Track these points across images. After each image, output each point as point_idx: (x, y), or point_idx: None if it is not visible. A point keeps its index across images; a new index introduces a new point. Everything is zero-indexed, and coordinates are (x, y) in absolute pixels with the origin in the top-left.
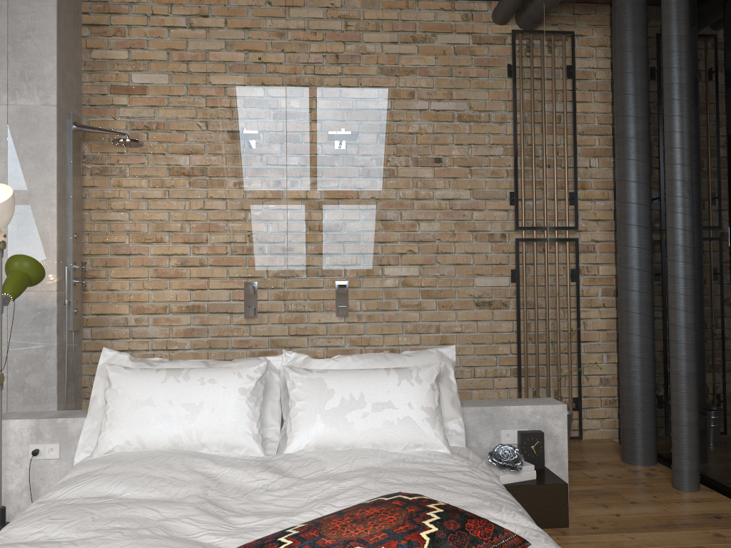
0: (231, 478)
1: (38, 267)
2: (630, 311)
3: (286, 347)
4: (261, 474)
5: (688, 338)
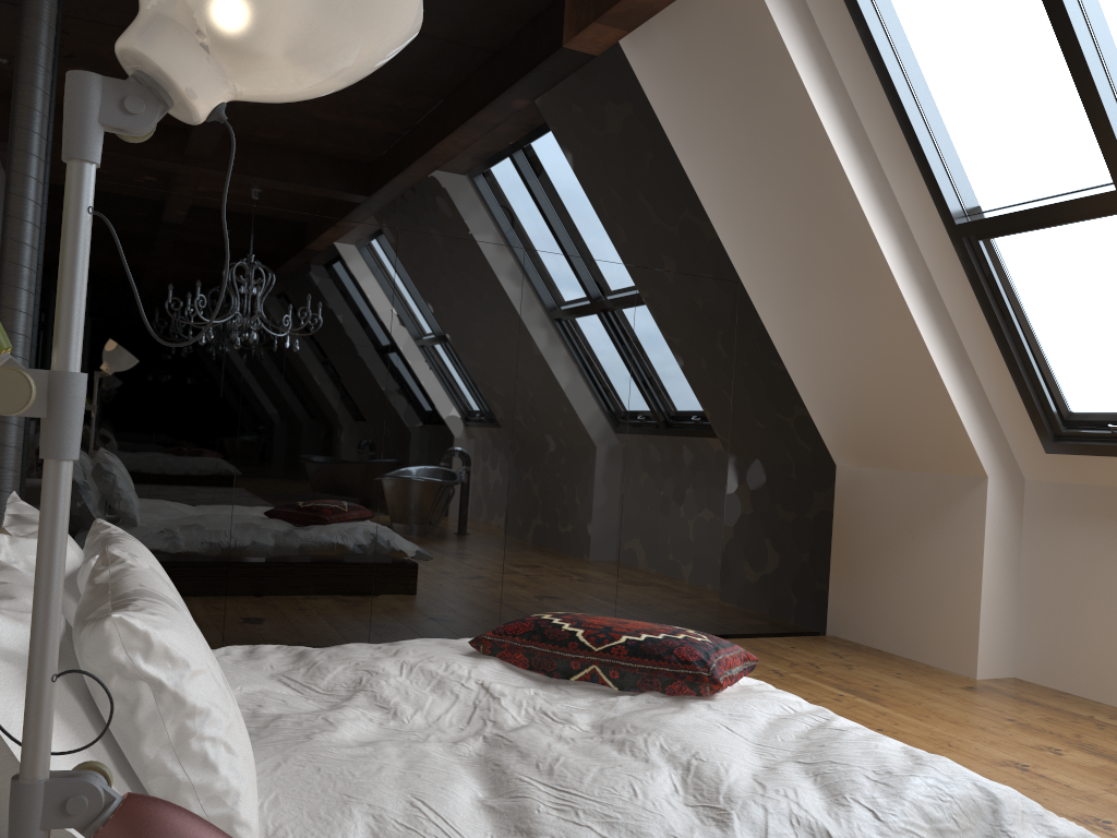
0: (361, 734)
1: None
2: None
3: None
4: (348, 714)
5: (21, 464)
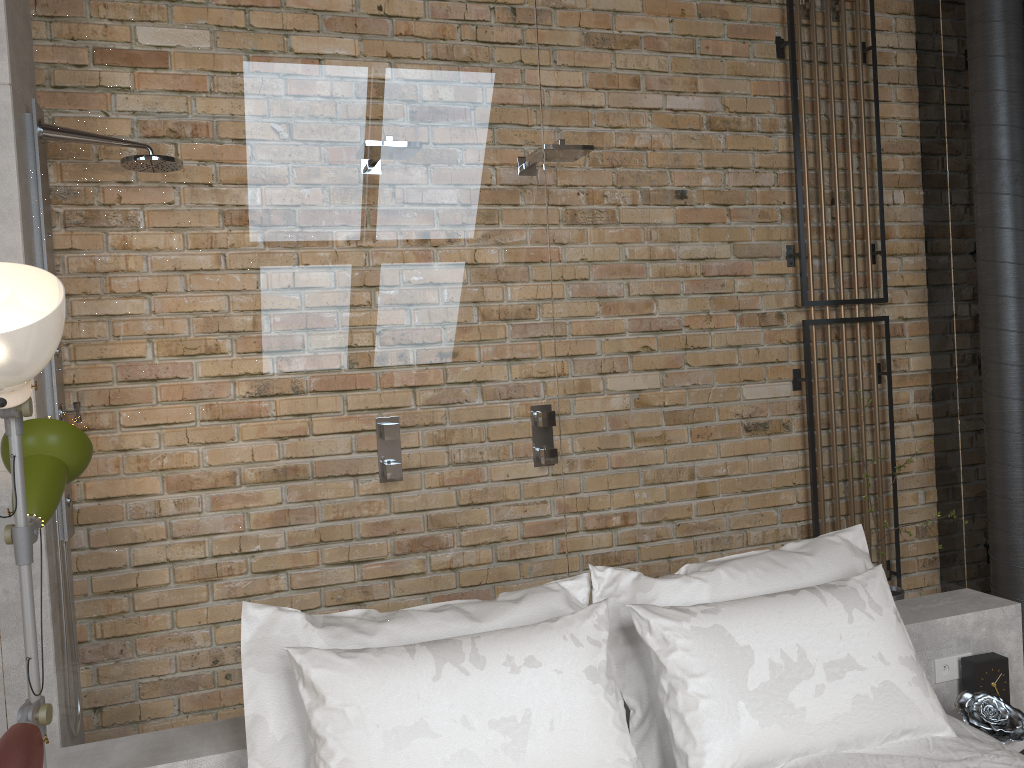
0: None
1: (83, 443)
2: (1013, 431)
3: (564, 553)
4: None
5: None
